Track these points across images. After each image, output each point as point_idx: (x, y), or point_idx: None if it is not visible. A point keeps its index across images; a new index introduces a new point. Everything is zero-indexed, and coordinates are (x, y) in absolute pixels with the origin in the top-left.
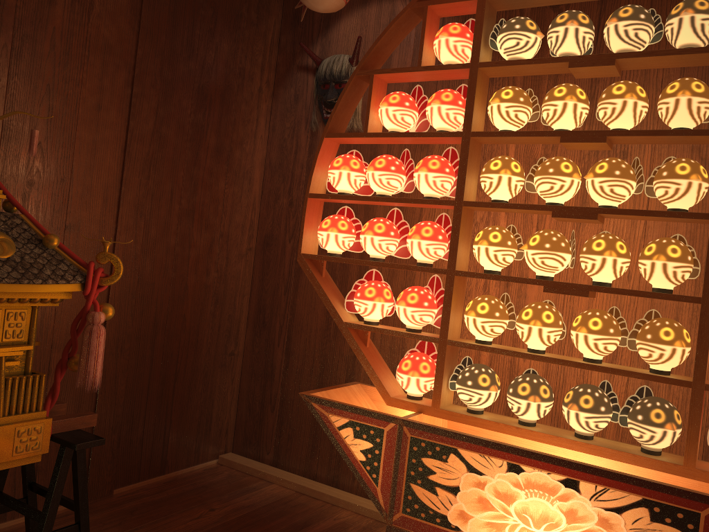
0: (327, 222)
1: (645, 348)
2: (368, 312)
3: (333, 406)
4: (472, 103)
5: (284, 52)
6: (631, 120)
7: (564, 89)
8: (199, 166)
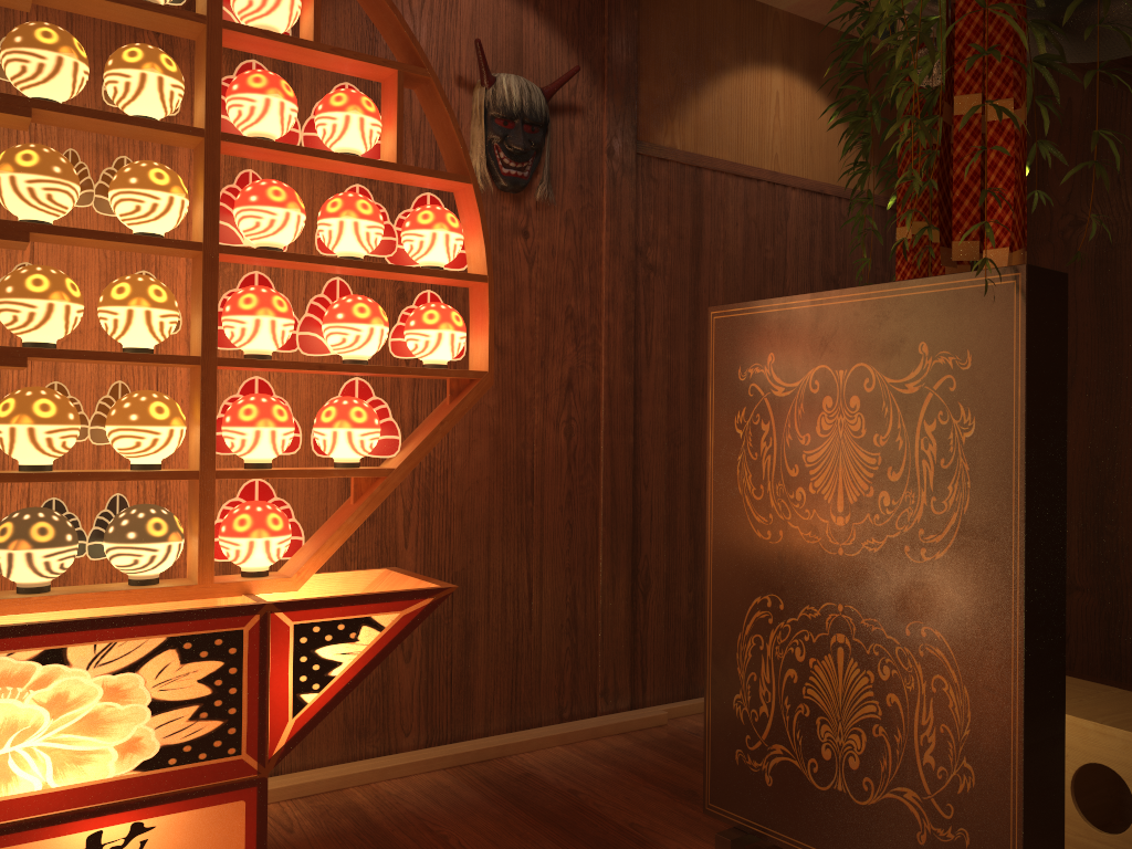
0: None
1: (130, 435)
2: None
3: None
4: None
5: None
6: (69, 89)
7: None
8: None
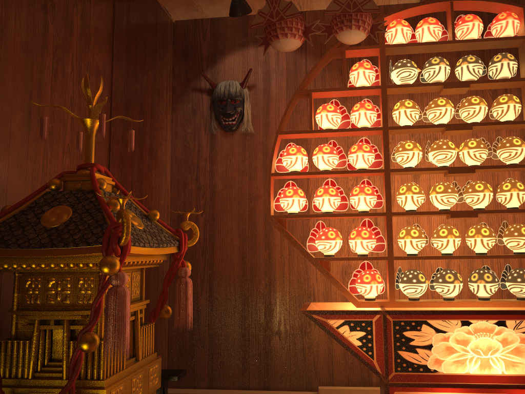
0: (290, 191)
1: (515, 241)
2: (331, 248)
3: (330, 314)
4: (386, 109)
5: (179, 78)
6: (482, 117)
7: (443, 100)
8: (143, 162)
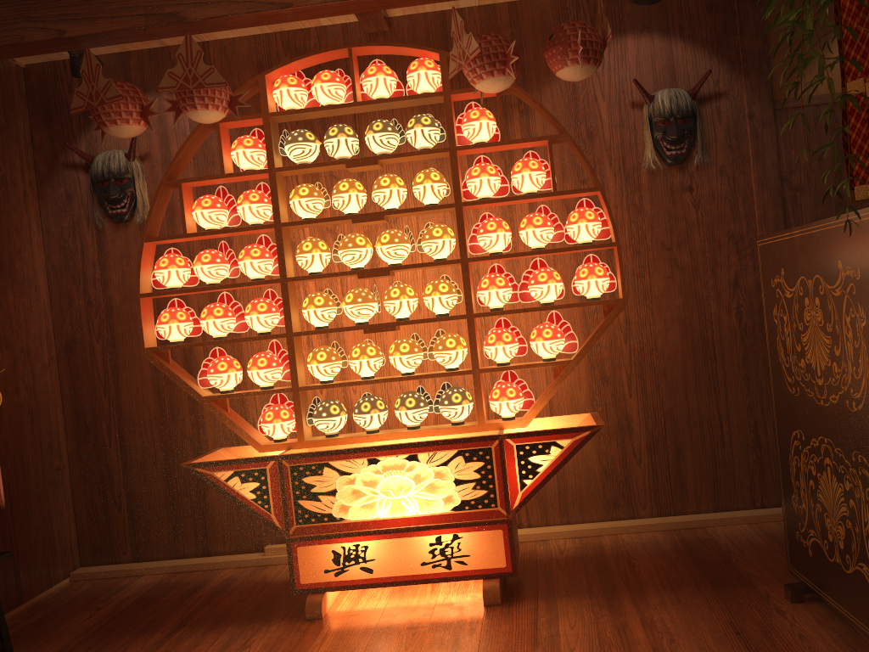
0: (166, 316)
1: (440, 356)
2: (224, 383)
3: (216, 465)
4: (277, 200)
5: (42, 150)
6: (398, 201)
7: (346, 184)
8: None
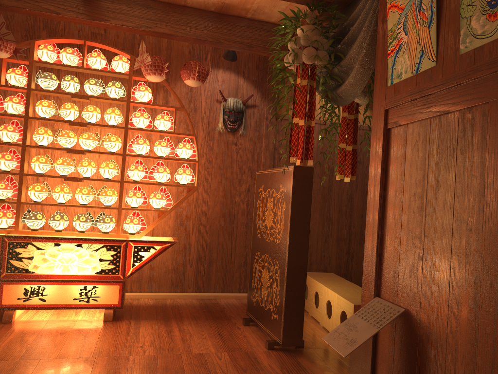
0: None
1: (103, 198)
2: None
3: None
4: (29, 105)
5: None
6: (95, 120)
7: (70, 105)
8: None
